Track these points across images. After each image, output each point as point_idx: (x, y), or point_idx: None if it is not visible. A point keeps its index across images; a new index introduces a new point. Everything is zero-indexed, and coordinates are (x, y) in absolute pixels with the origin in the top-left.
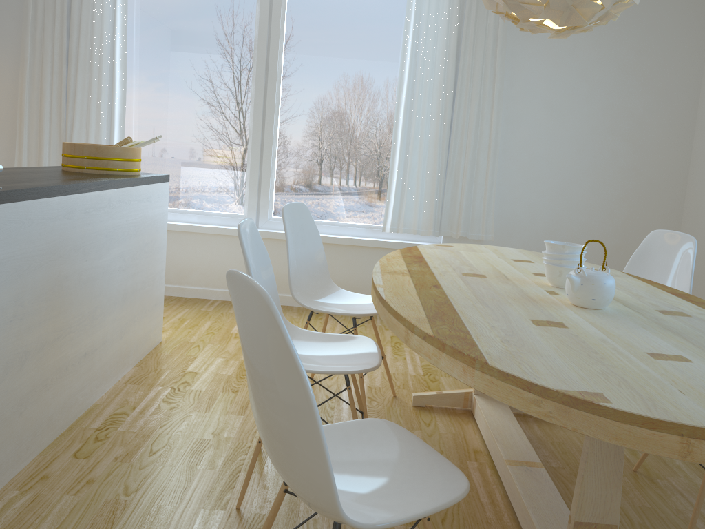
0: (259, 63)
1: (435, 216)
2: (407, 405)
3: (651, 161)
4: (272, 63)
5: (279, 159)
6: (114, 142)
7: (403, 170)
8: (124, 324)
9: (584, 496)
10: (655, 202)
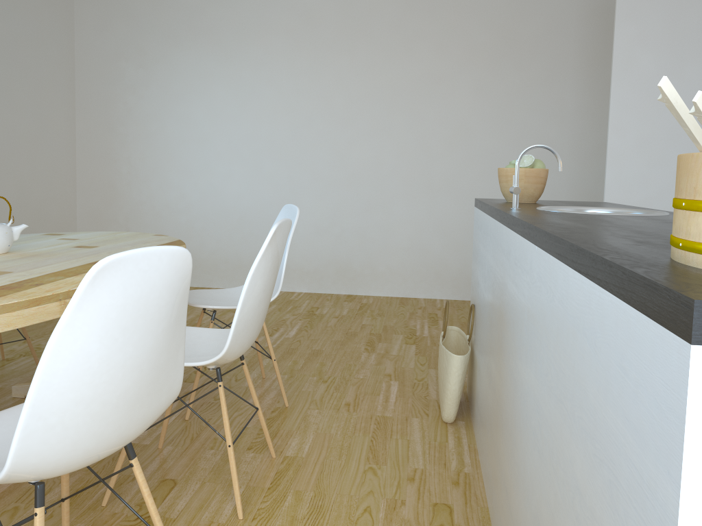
0: None
1: None
2: None
3: None
4: None
5: None
6: None
7: None
8: None
9: None
10: None
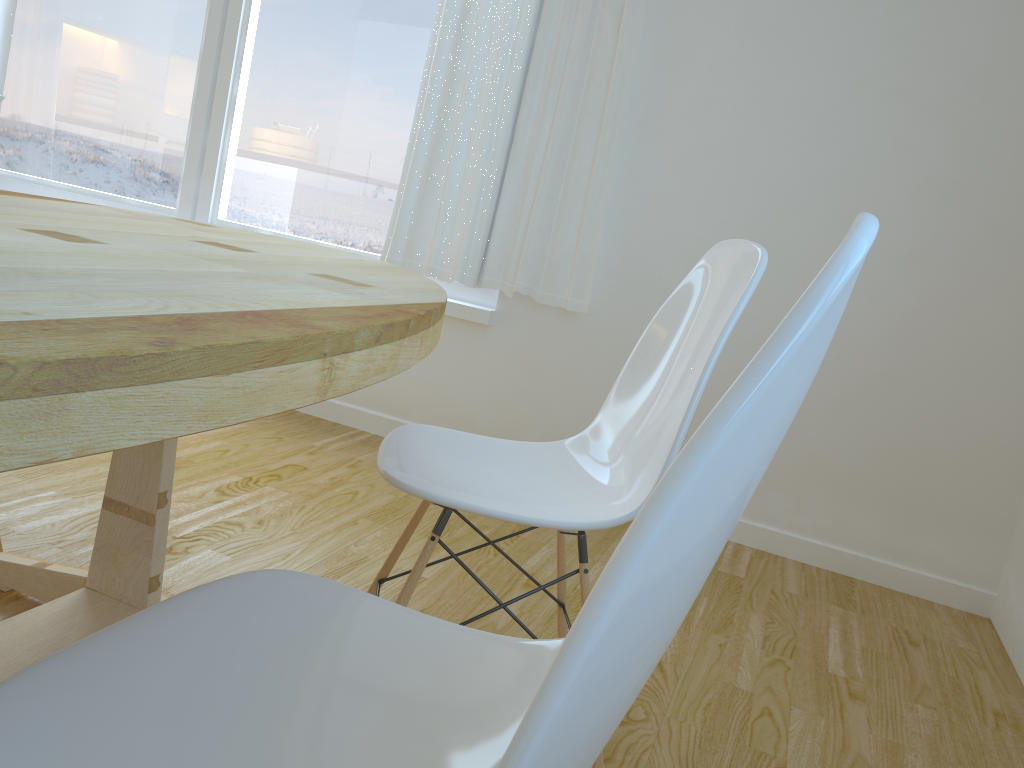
0: None
1: (469, 243)
2: None
3: (1000, 174)
4: None
5: (242, 113)
6: None
7: (431, 145)
8: None
9: None
10: (998, 278)
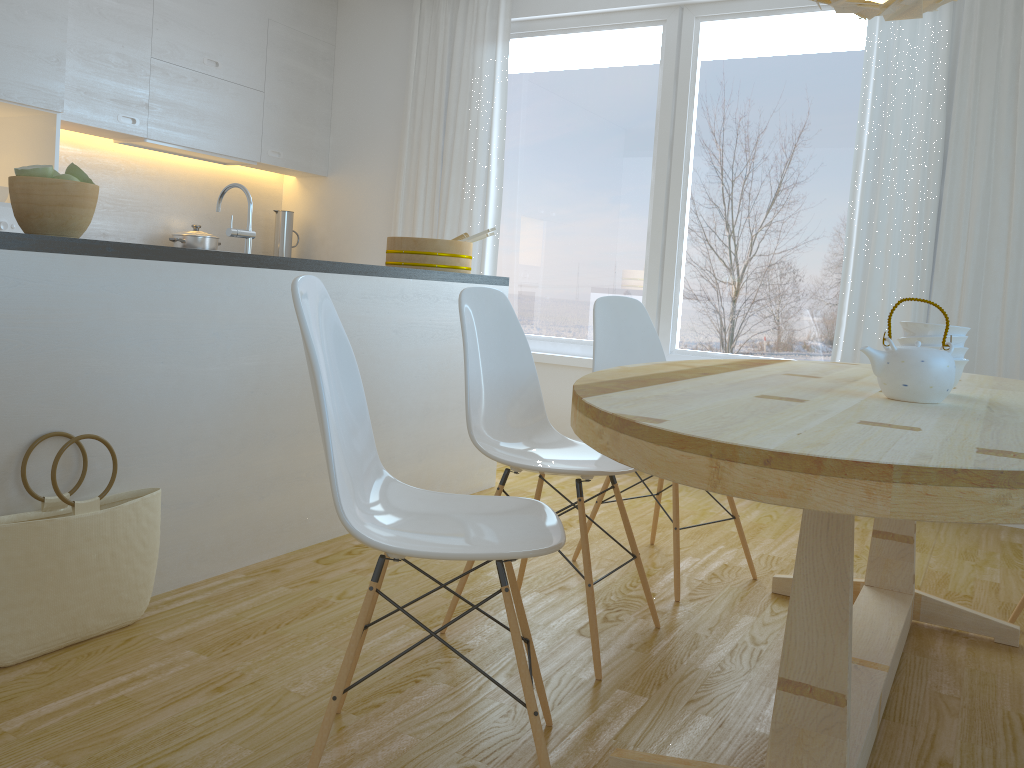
0: (661, 142)
1: None
2: (764, 590)
3: None
4: (677, 141)
5: (686, 269)
6: (486, 254)
7: (862, 278)
8: (426, 445)
9: (792, 641)
10: None
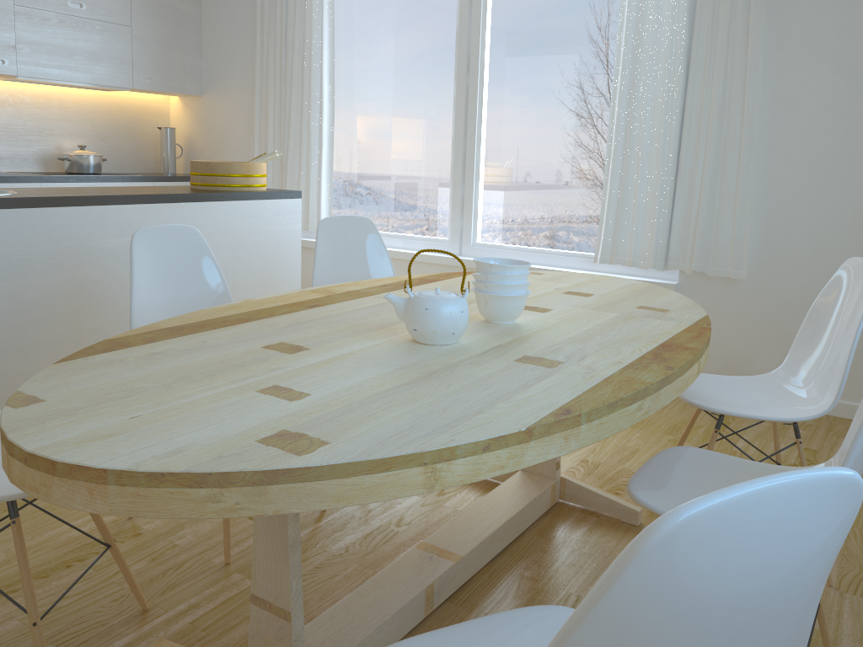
0: (460, 59)
1: (656, 242)
2: None
3: None
4: (473, 58)
5: (484, 172)
6: (322, 162)
7: (620, 180)
8: None
9: (256, 564)
10: None
